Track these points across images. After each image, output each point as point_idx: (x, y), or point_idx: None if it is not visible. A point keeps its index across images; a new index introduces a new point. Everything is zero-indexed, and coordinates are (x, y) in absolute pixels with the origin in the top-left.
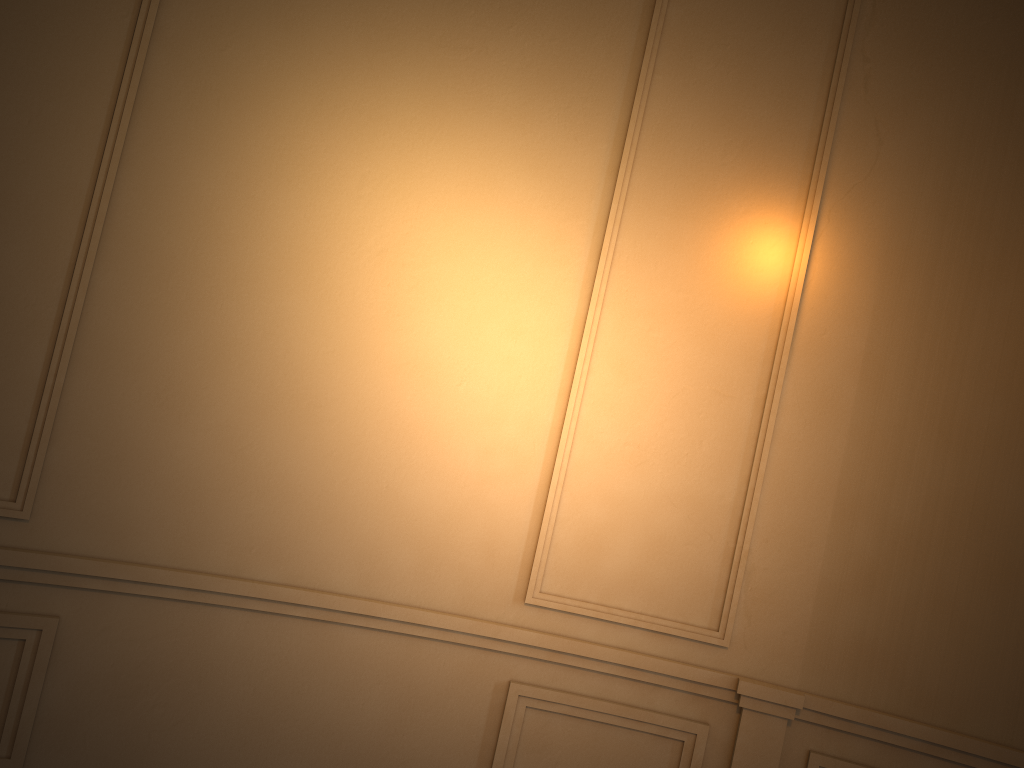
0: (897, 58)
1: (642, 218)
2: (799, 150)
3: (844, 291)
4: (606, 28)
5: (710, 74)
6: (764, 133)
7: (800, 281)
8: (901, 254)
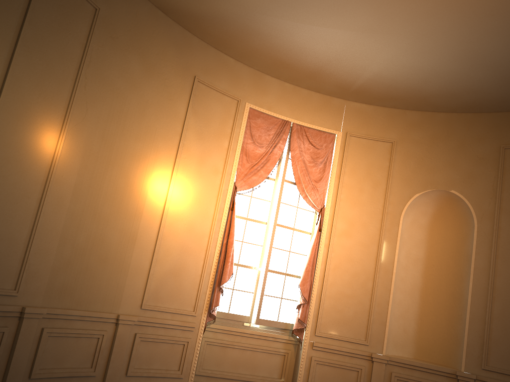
0: (95, 81)
1: (5, 117)
2: (62, 104)
3: (70, 161)
4: (3, 27)
5: (37, 63)
6: (52, 94)
7: (58, 156)
8: (89, 152)
